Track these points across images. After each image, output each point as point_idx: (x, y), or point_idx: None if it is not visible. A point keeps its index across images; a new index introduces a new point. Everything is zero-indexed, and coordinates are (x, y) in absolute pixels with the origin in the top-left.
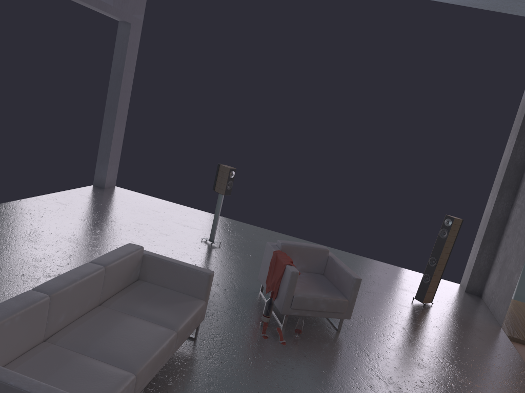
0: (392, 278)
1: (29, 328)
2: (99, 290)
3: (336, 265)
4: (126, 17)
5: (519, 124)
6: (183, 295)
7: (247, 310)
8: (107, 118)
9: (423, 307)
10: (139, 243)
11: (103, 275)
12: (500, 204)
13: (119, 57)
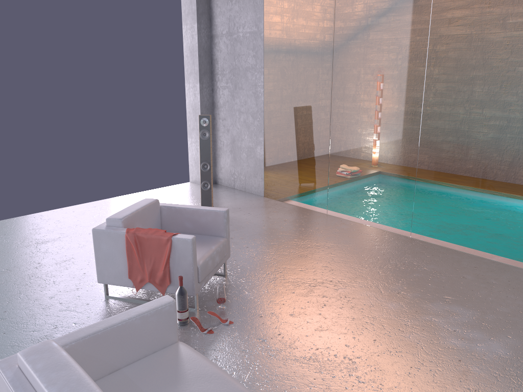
0: None
1: None
2: None
3: (181, 211)
4: None
5: (193, 7)
6: (157, 357)
7: None
8: None
9: None
10: None
11: None
12: (204, 92)
13: None
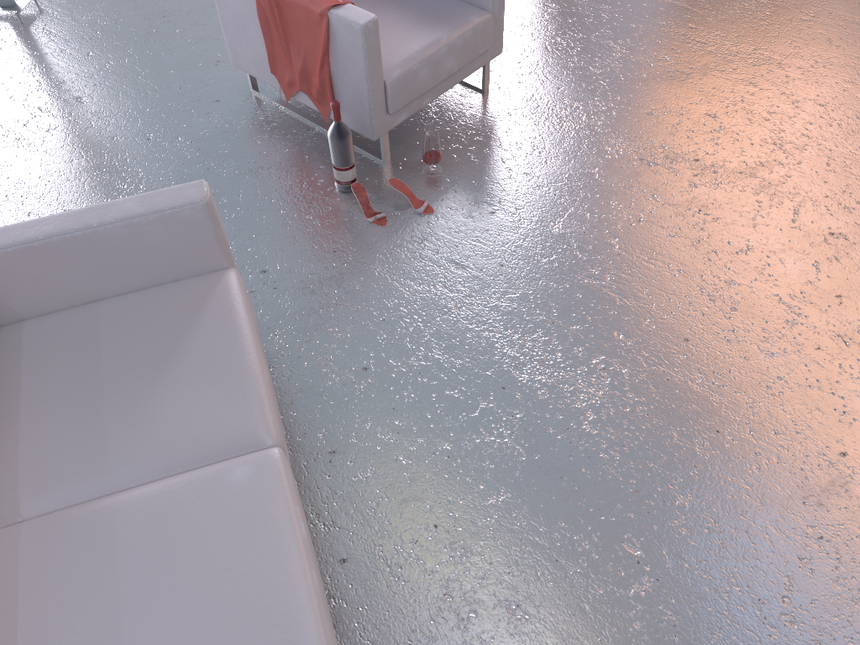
0: None
1: None
2: None
3: None
4: None
5: None
6: (169, 295)
7: (277, 169)
8: None
9: None
10: None
11: None
12: None
13: None
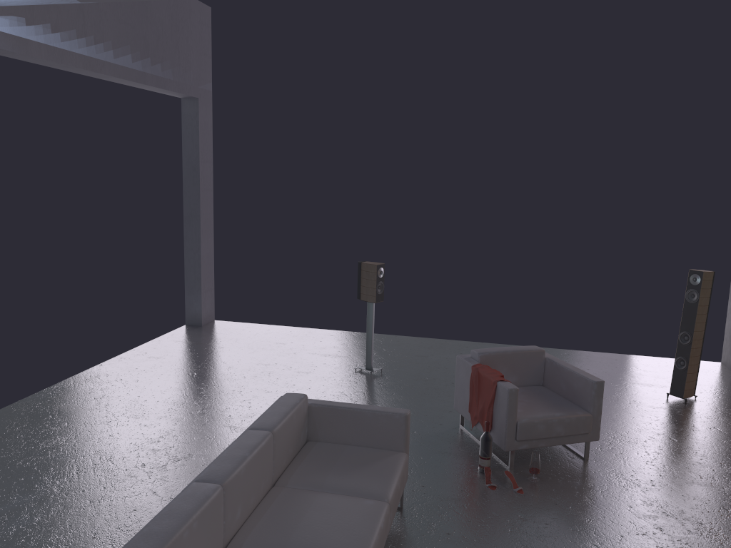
0: (627, 371)
1: (208, 535)
2: (270, 465)
3: (560, 369)
4: (191, 91)
5: None
6: (375, 450)
7: (453, 455)
8: (189, 231)
9: (685, 404)
10: (275, 391)
11: (272, 444)
12: None
13: (190, 146)
